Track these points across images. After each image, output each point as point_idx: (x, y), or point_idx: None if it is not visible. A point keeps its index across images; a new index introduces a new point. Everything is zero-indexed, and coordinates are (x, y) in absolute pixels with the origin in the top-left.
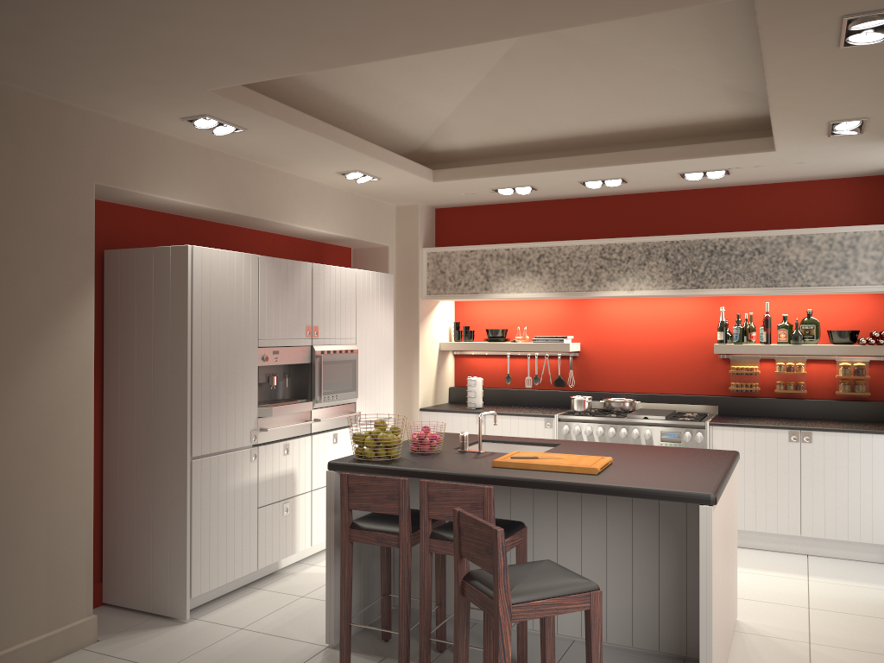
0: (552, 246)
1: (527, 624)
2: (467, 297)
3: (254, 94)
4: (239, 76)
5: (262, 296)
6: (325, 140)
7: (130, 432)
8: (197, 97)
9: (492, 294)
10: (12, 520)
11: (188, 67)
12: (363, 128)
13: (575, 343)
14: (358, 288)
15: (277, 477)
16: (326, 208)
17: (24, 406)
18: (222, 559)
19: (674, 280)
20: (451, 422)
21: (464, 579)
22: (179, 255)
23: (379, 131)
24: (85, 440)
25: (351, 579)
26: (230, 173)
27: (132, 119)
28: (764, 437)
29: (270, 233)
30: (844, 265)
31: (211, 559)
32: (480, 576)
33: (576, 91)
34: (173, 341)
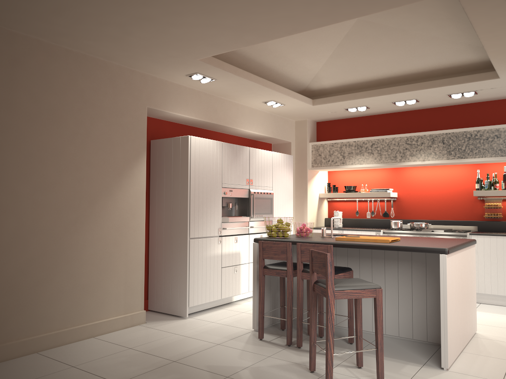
0: (379, 138)
1: None
2: (333, 167)
3: (219, 61)
4: (211, 51)
5: (224, 162)
6: (254, 83)
7: (161, 227)
8: (192, 64)
9: (346, 166)
10: (109, 259)
11: (188, 48)
12: (274, 78)
13: (394, 192)
14: (273, 161)
15: (231, 253)
16: (257, 121)
17: (115, 207)
18: (203, 290)
19: (448, 155)
20: None
21: (314, 283)
22: (184, 141)
23: (283, 80)
24: (141, 226)
25: (264, 294)
26: (209, 102)
27: (163, 77)
28: (502, 241)
29: (229, 135)
30: None
31: (198, 289)
32: (321, 281)
33: (385, 52)
34: (181, 182)
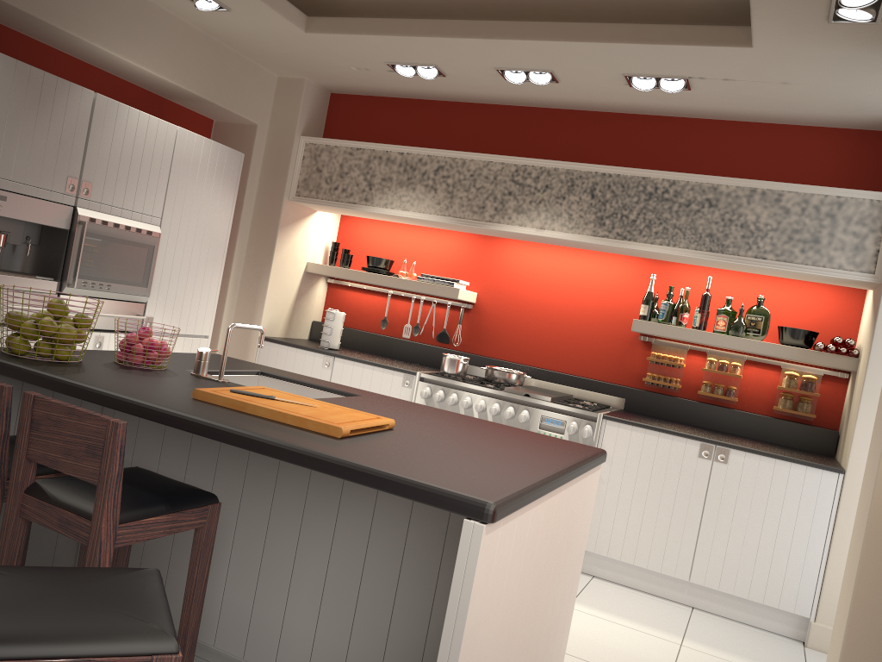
0: (456, 157)
1: (237, 650)
2: (342, 206)
3: None
4: None
5: None
6: None
7: None
8: None
9: (372, 208)
10: None
11: None
12: None
13: (469, 291)
14: (178, 154)
15: None
16: (158, 41)
17: None
18: None
19: (597, 225)
20: (294, 360)
21: None
22: None
23: None
24: None
25: None
26: None
27: None
28: (668, 445)
29: (77, 60)
30: (816, 238)
31: None
32: None
33: None
34: None
